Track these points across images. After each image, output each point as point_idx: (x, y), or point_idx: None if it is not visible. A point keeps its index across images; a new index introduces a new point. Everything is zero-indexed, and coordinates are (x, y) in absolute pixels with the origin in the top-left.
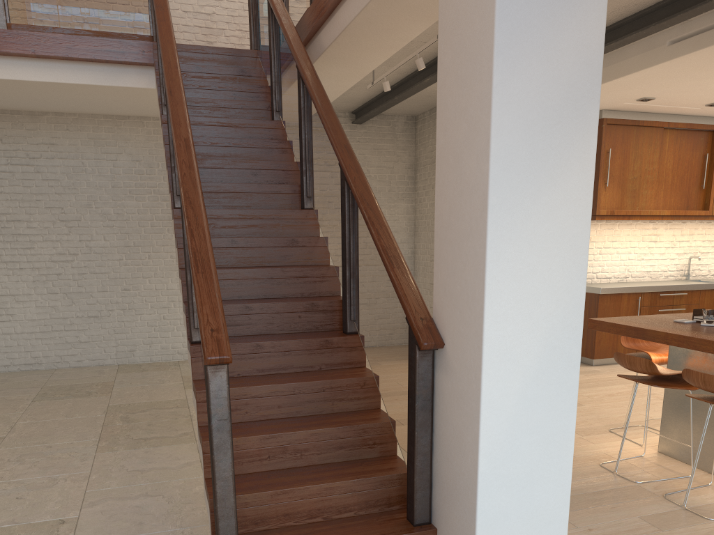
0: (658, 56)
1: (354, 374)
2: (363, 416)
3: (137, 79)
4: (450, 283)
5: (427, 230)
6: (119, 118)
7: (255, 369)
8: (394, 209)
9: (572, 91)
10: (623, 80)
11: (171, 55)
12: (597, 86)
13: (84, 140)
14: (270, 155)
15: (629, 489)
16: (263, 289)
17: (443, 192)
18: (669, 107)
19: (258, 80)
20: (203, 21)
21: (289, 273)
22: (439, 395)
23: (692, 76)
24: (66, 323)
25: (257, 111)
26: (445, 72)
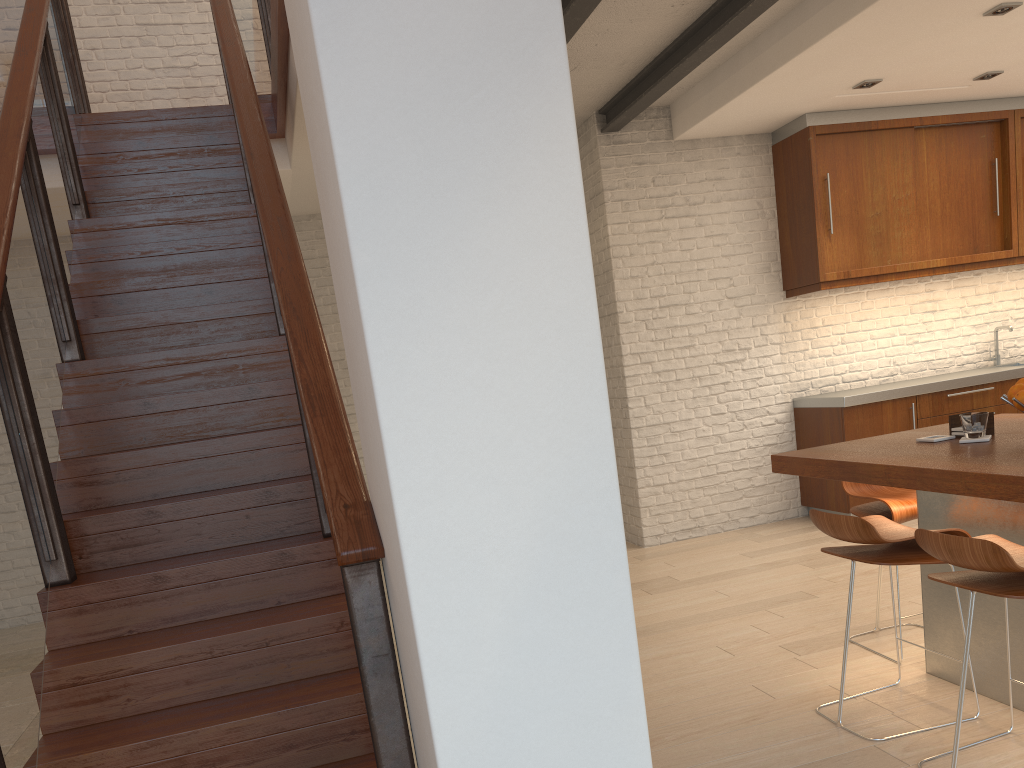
0: (854, 1)
1: (328, 607)
2: (339, 682)
3: None
4: (366, 433)
5: None
6: None
7: (159, 618)
8: None
9: (496, 21)
10: (811, 54)
11: (15, 118)
12: (551, 4)
13: None
14: (242, 259)
15: (858, 756)
16: (194, 477)
17: (333, 264)
18: (914, 92)
19: (238, 148)
20: (182, 79)
21: (235, 445)
22: (399, 645)
23: (927, 29)
24: None
25: (229, 195)
26: (293, 37)
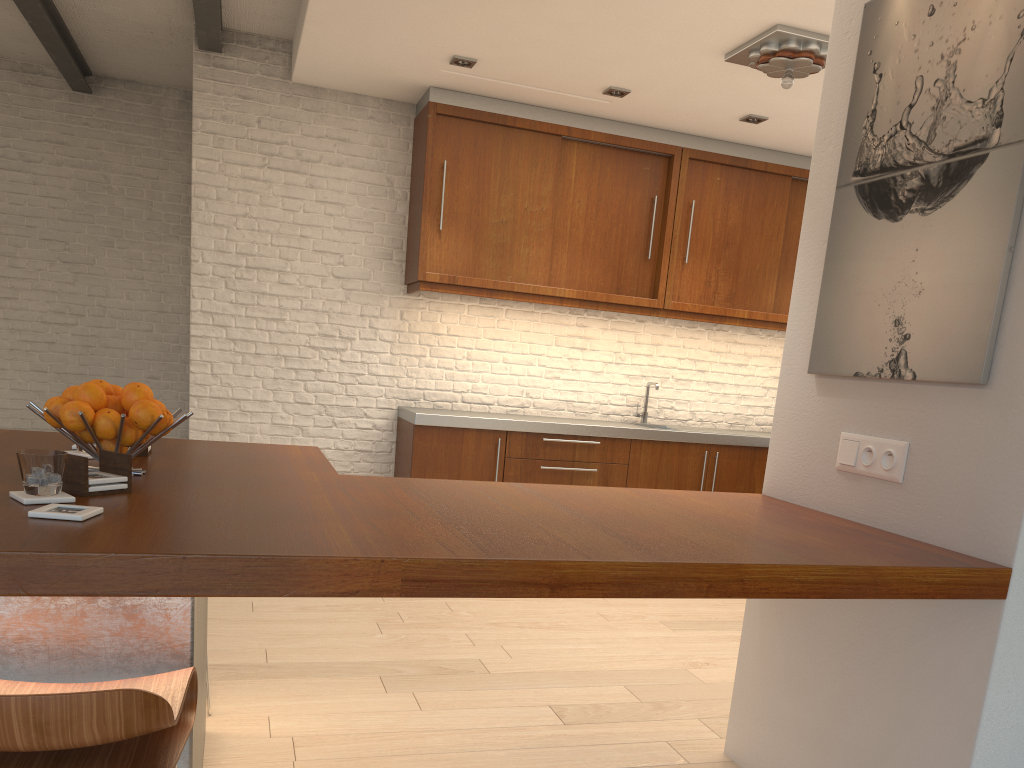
0: None
1: None
2: None
3: None
4: None
5: None
6: None
7: None
8: (159, 252)
9: None
10: None
11: None
12: None
13: None
14: None
15: None
16: None
17: None
18: (545, 93)
19: None
20: None
21: None
22: None
23: None
24: None
25: None
26: None
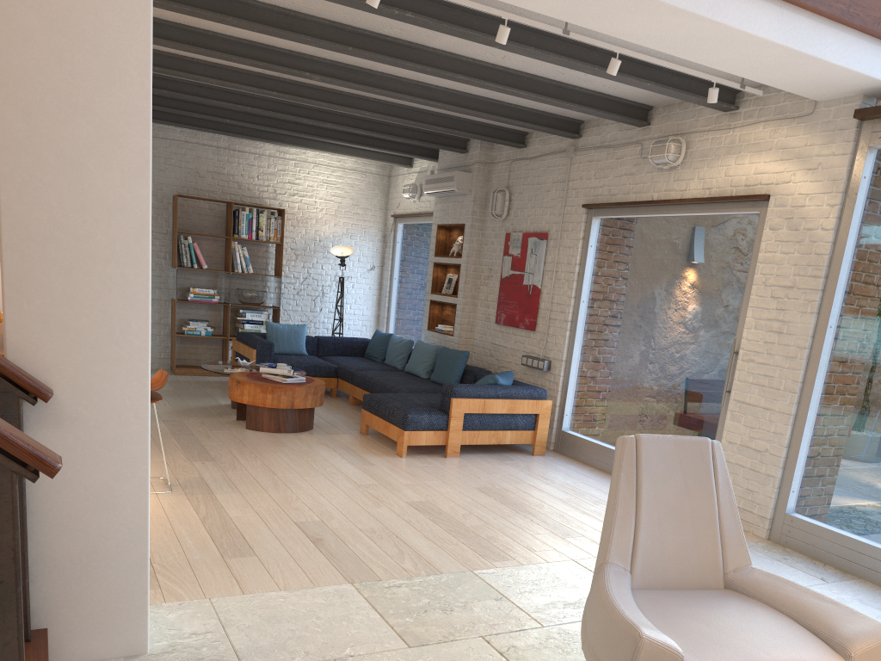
0: None
1: None
2: None
3: None
4: (62, 314)
5: None
6: None
7: None
8: None
9: None
10: None
11: None
12: None
13: None
14: None
15: None
16: None
17: (30, 195)
18: None
19: None
20: None
21: None
22: None
23: None
24: None
25: None
26: (21, 35)
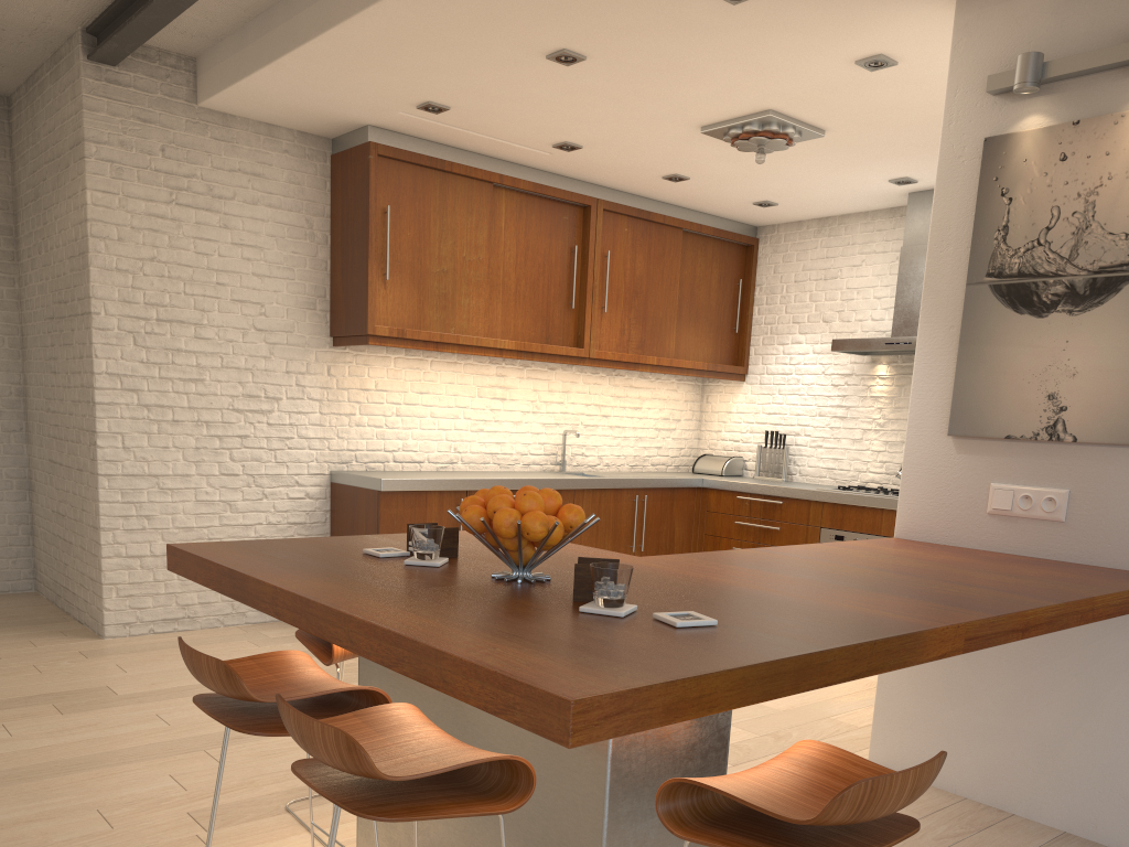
0: None
1: None
2: None
3: None
4: None
5: (38, 345)
6: None
7: None
8: None
9: None
10: (350, 34)
11: None
12: None
13: None
14: None
15: None
16: None
17: None
18: (492, 141)
19: None
20: None
21: None
22: None
23: (487, 53)
24: None
25: None
26: None
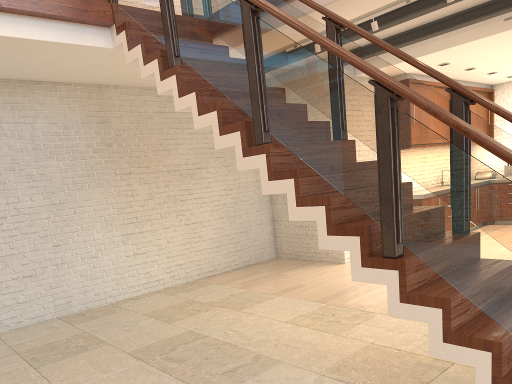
0: (495, 28)
1: None
2: None
3: (96, 38)
4: None
5: None
6: (32, 83)
7: (436, 273)
8: None
9: None
10: (457, 47)
11: None
12: None
13: (1, 104)
14: None
15: None
16: None
17: None
18: (443, 71)
19: None
20: None
21: None
22: None
23: (495, 45)
24: (2, 287)
25: None
26: None
